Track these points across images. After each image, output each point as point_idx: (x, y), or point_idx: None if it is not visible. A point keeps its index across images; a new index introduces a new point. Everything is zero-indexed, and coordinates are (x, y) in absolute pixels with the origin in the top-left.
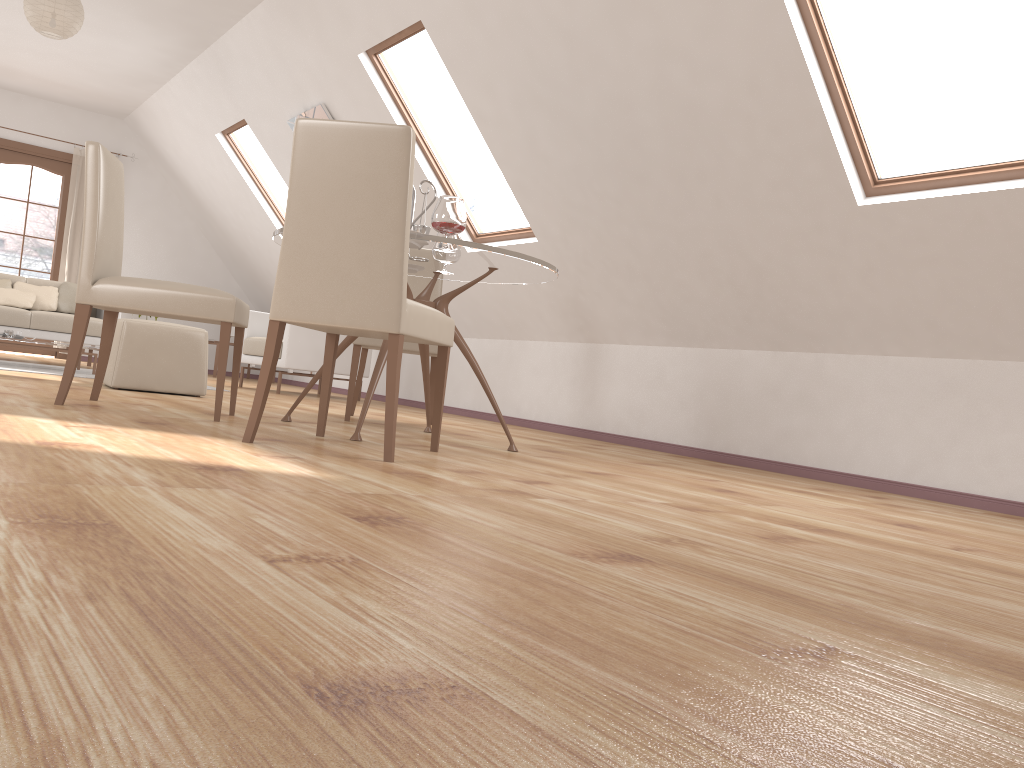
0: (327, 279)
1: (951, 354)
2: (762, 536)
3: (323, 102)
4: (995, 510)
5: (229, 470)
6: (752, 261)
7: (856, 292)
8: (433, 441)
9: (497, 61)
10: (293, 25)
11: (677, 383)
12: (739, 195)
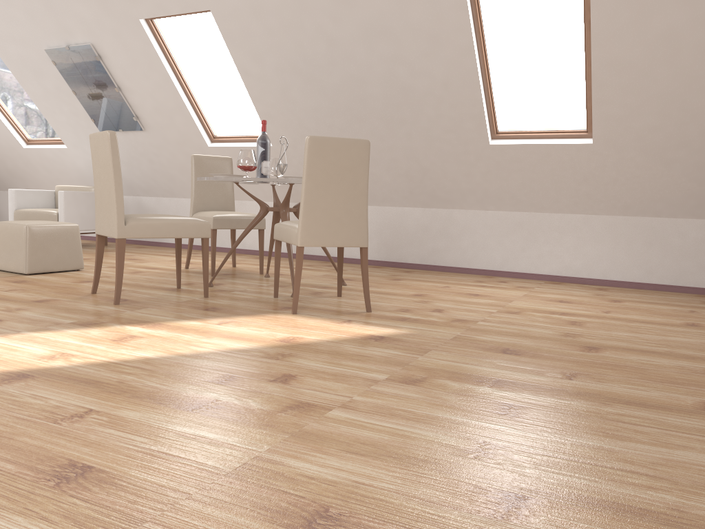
0: (329, 222)
1: (520, 210)
2: (569, 323)
3: (90, 42)
4: (543, 280)
5: (383, 338)
6: (422, 165)
7: (478, 182)
8: (339, 291)
9: (270, 44)
10: None
11: None
12: (423, 133)
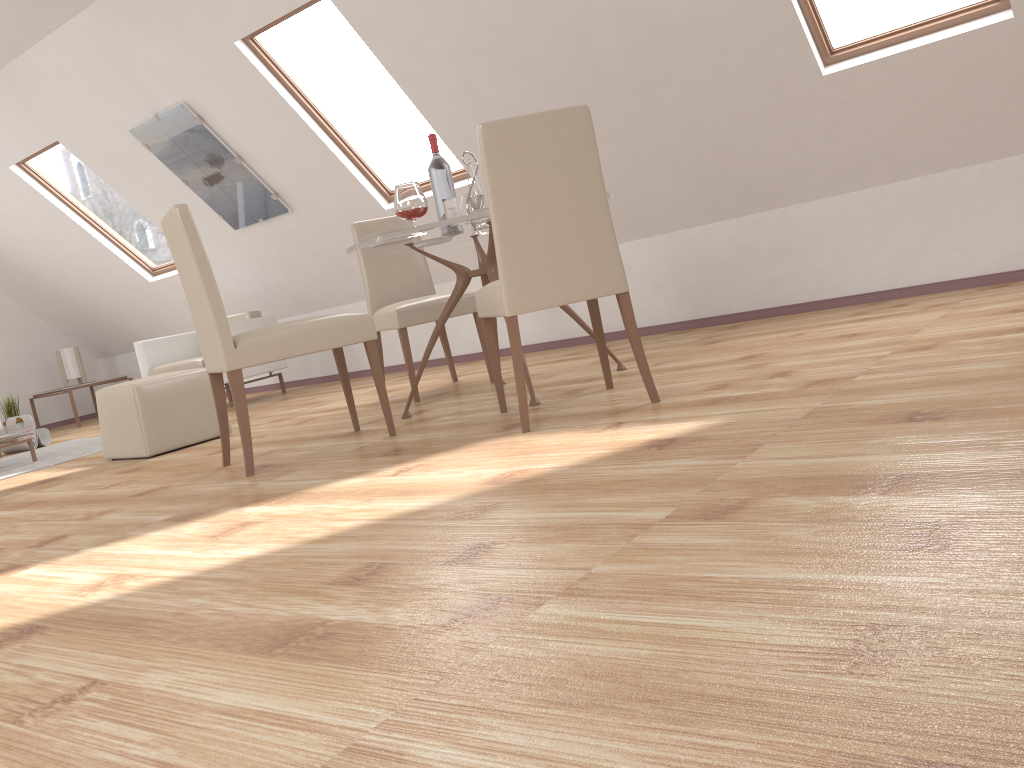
0: (550, 264)
1: (905, 177)
2: None
3: (182, 101)
4: (975, 286)
5: (673, 441)
6: (717, 145)
7: (819, 148)
8: (608, 380)
9: (426, 18)
10: (136, 26)
11: (646, 271)
12: (705, 91)
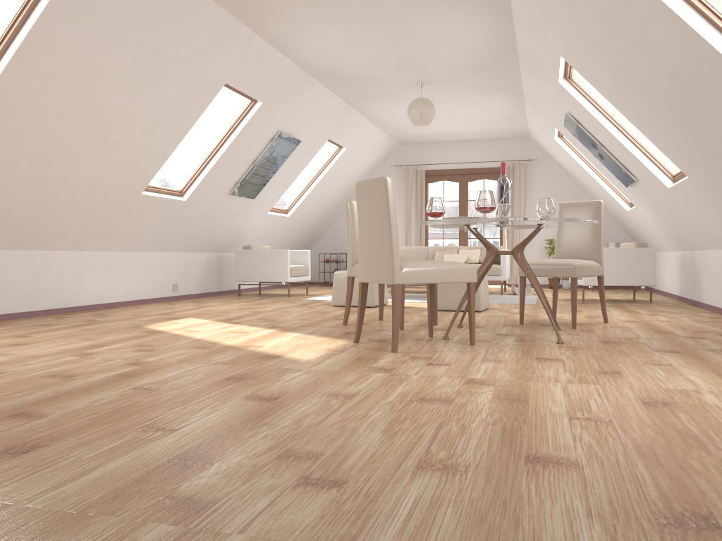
0: (371, 259)
1: None
2: (425, 398)
3: (567, 111)
4: None
5: (272, 357)
6: None
7: None
8: (470, 339)
9: (595, 69)
10: (533, 73)
11: None
12: None
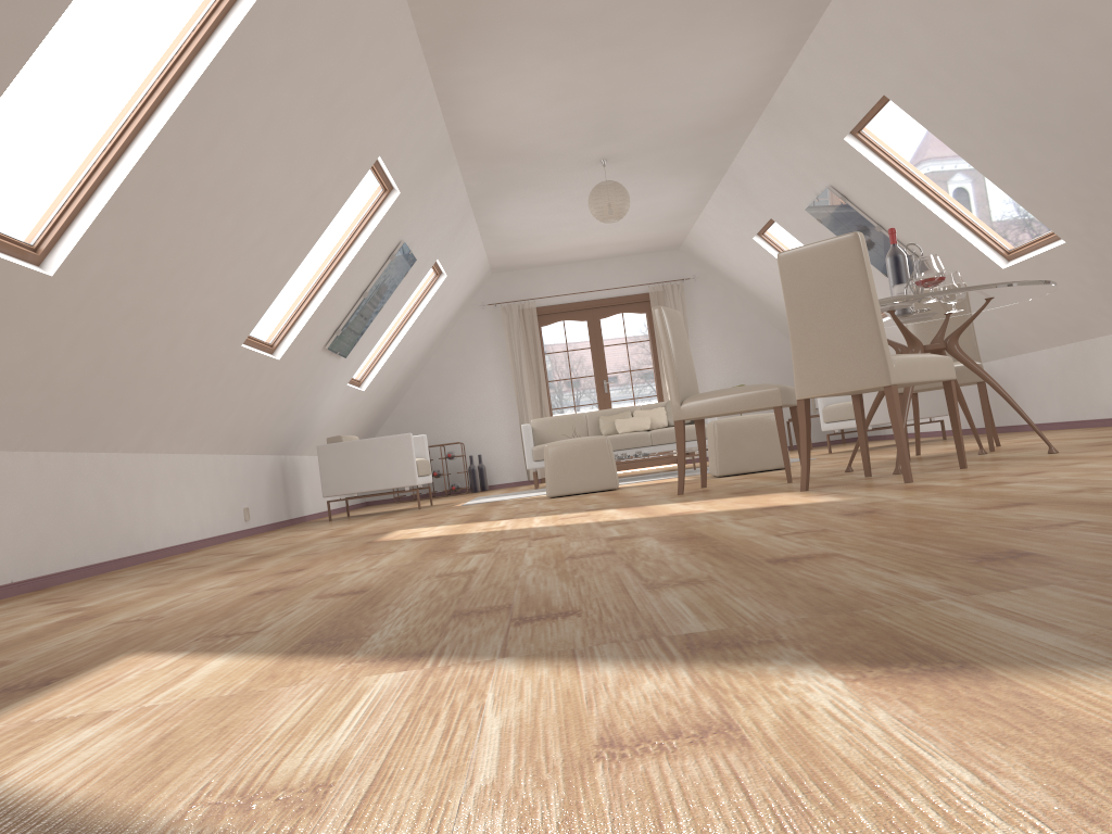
0: (828, 360)
1: None
2: None
3: (829, 184)
4: None
5: (780, 507)
6: None
7: None
8: (960, 460)
9: (960, 104)
10: (784, 134)
11: None
12: None
